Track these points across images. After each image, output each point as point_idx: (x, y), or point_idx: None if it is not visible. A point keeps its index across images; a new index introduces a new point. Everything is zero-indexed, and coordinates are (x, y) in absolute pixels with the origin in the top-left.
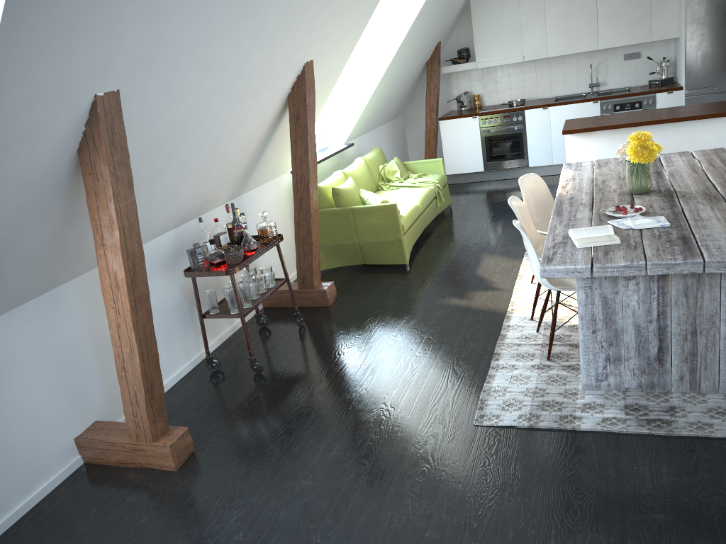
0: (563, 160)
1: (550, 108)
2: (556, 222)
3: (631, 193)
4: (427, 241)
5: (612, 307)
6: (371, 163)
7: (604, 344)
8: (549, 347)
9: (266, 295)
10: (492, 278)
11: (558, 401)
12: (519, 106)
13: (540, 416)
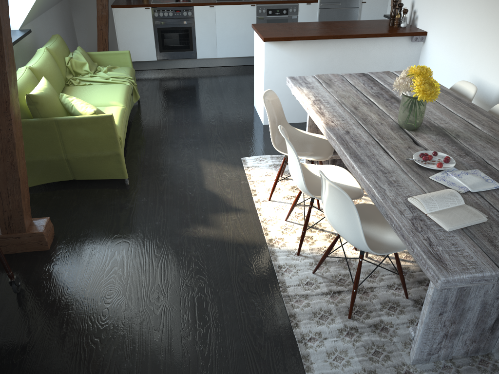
0: (225, 54)
1: (216, 7)
2: (372, 176)
3: (403, 128)
4: (133, 143)
5: (467, 289)
6: (57, 55)
7: (447, 323)
8: (352, 305)
9: None
10: (226, 194)
11: None
12: (188, 2)
13: None
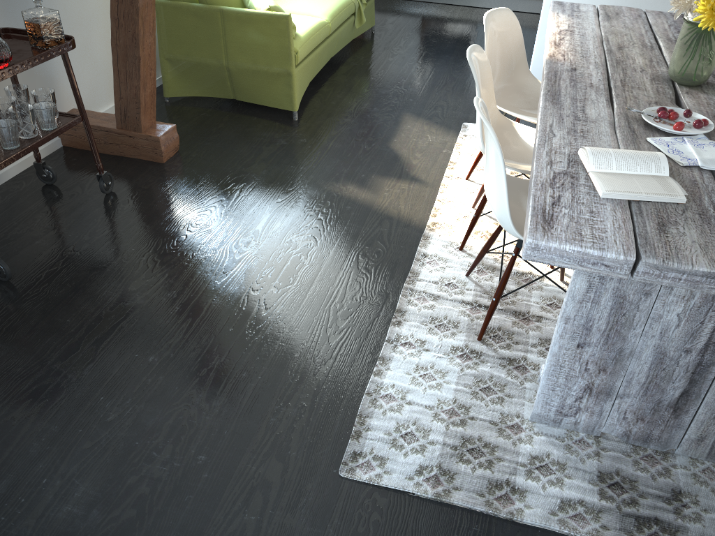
0: None
1: None
2: (553, 120)
3: (673, 80)
4: (332, 78)
5: (628, 315)
6: None
7: (591, 367)
8: (486, 322)
9: (31, 144)
10: (412, 159)
11: (489, 441)
12: None
13: (456, 477)
